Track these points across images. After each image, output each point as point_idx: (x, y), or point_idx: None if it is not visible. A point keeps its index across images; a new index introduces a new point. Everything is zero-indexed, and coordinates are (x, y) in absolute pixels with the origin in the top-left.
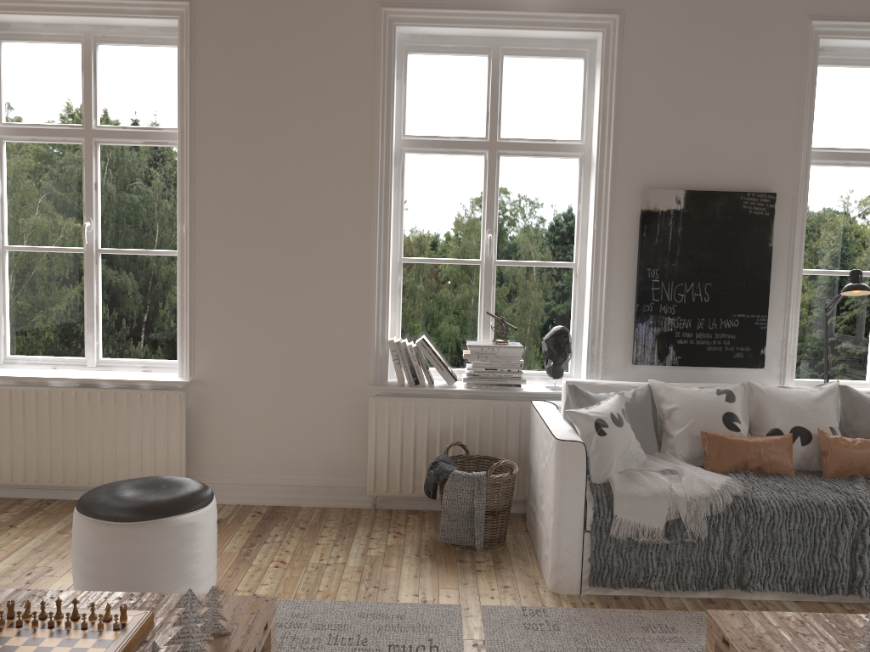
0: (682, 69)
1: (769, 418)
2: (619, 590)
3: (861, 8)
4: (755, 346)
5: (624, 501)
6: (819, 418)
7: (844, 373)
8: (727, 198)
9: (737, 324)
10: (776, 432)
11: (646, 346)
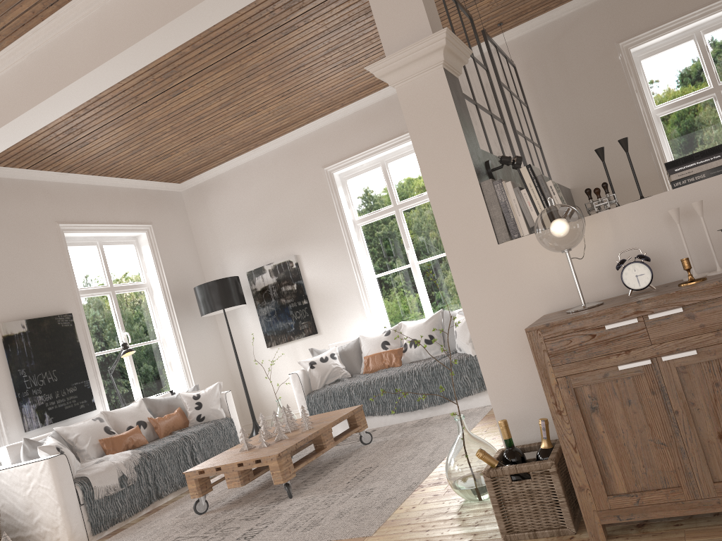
0: (1, 252)
1: (123, 423)
2: (107, 531)
3: (78, 217)
4: (89, 398)
5: (95, 477)
6: (145, 414)
7: (126, 404)
8: (49, 320)
9: (76, 389)
10: (131, 427)
11: (32, 417)
